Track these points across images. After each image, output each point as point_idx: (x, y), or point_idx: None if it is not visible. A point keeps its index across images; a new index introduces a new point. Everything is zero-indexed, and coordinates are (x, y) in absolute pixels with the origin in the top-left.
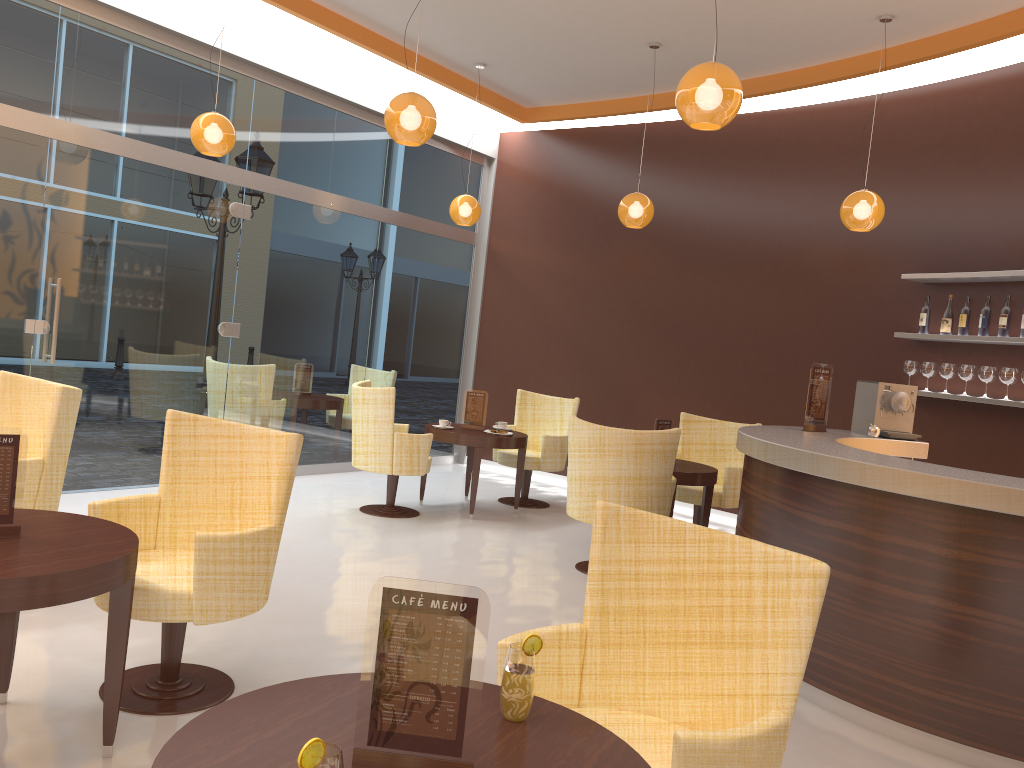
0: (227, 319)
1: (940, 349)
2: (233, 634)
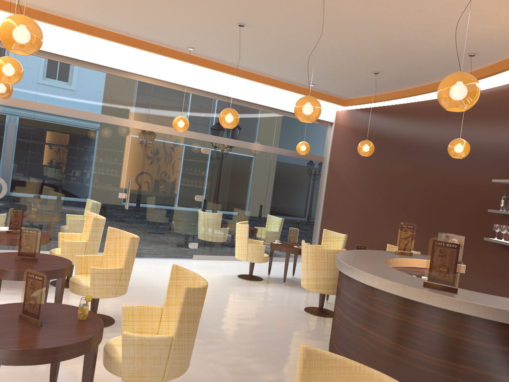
0: (198, 194)
1: None
2: None
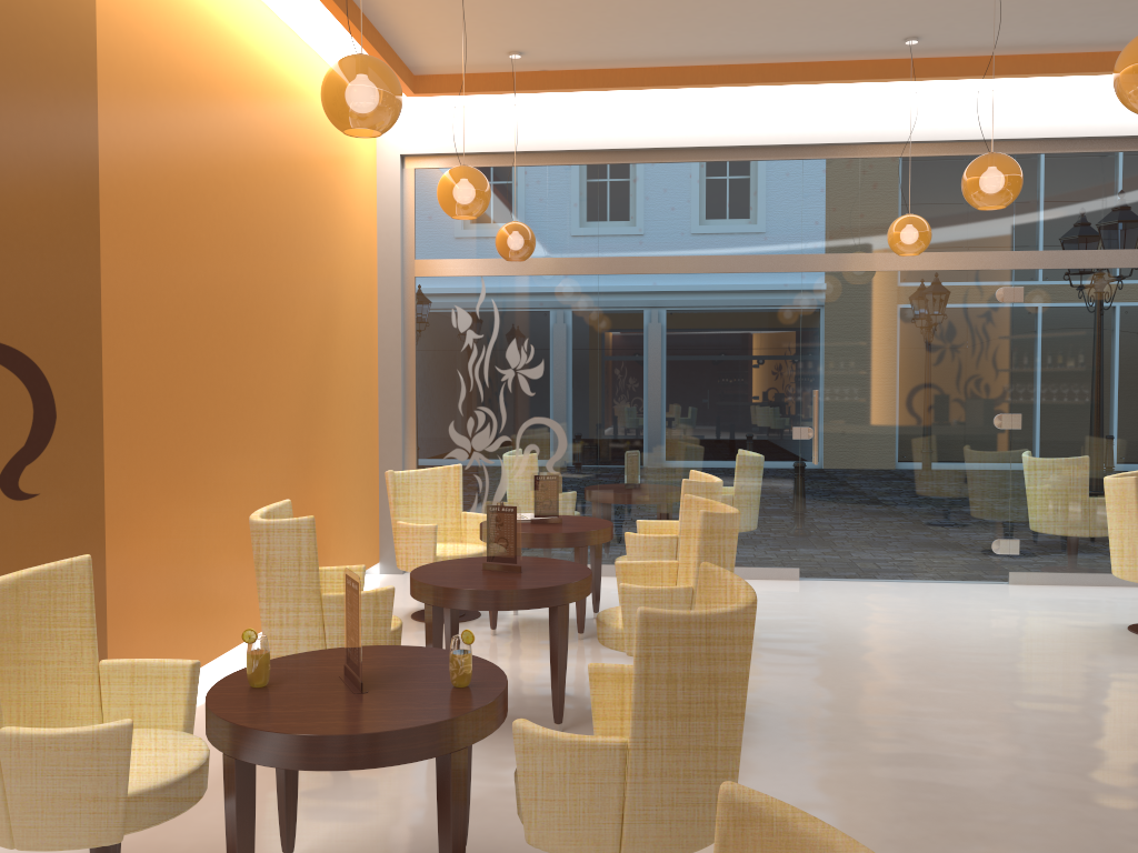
0: (1003, 410)
1: None
2: (764, 693)
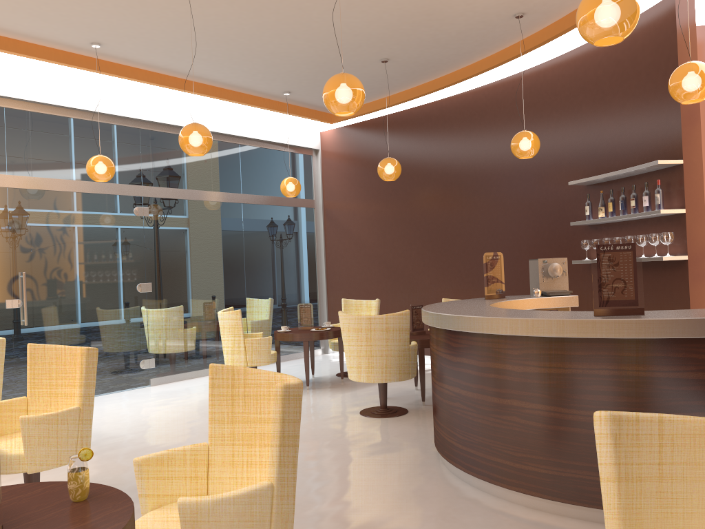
0: (142, 281)
1: (603, 229)
2: (96, 480)
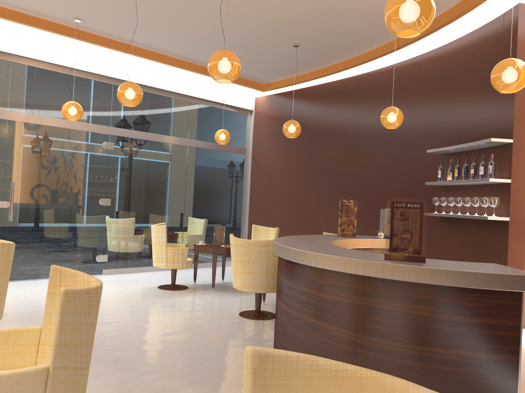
0: (103, 197)
1: (451, 189)
2: None
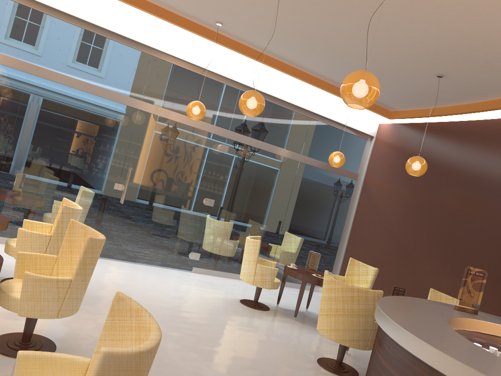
0: (208, 197)
1: None
2: (89, 333)
